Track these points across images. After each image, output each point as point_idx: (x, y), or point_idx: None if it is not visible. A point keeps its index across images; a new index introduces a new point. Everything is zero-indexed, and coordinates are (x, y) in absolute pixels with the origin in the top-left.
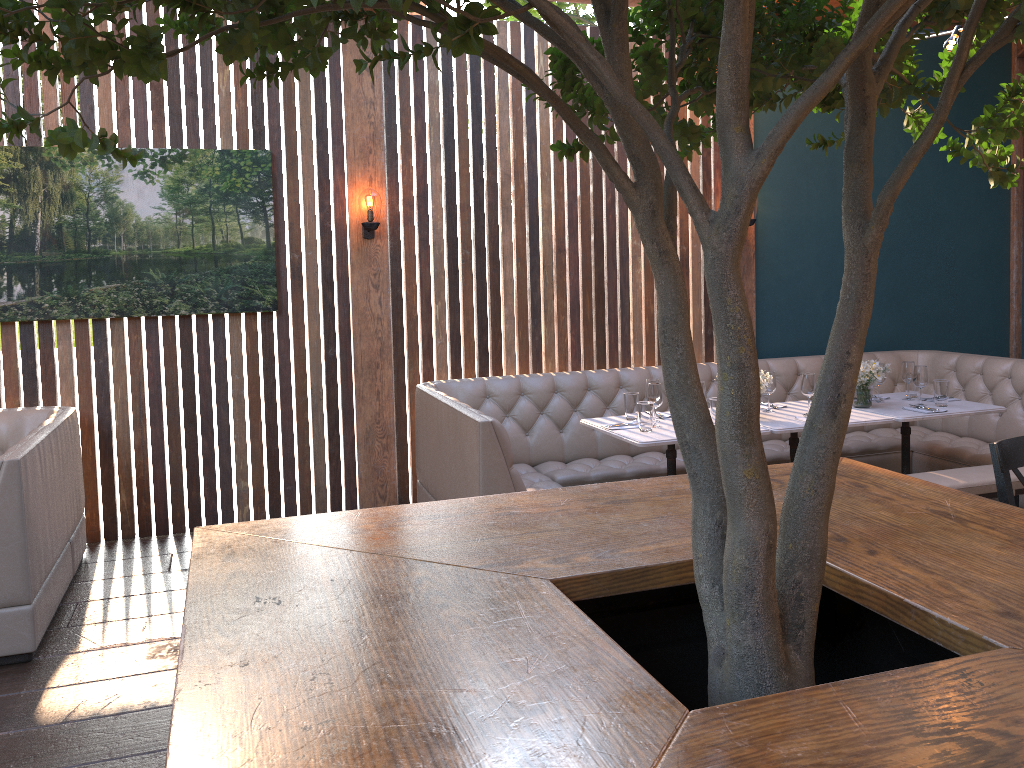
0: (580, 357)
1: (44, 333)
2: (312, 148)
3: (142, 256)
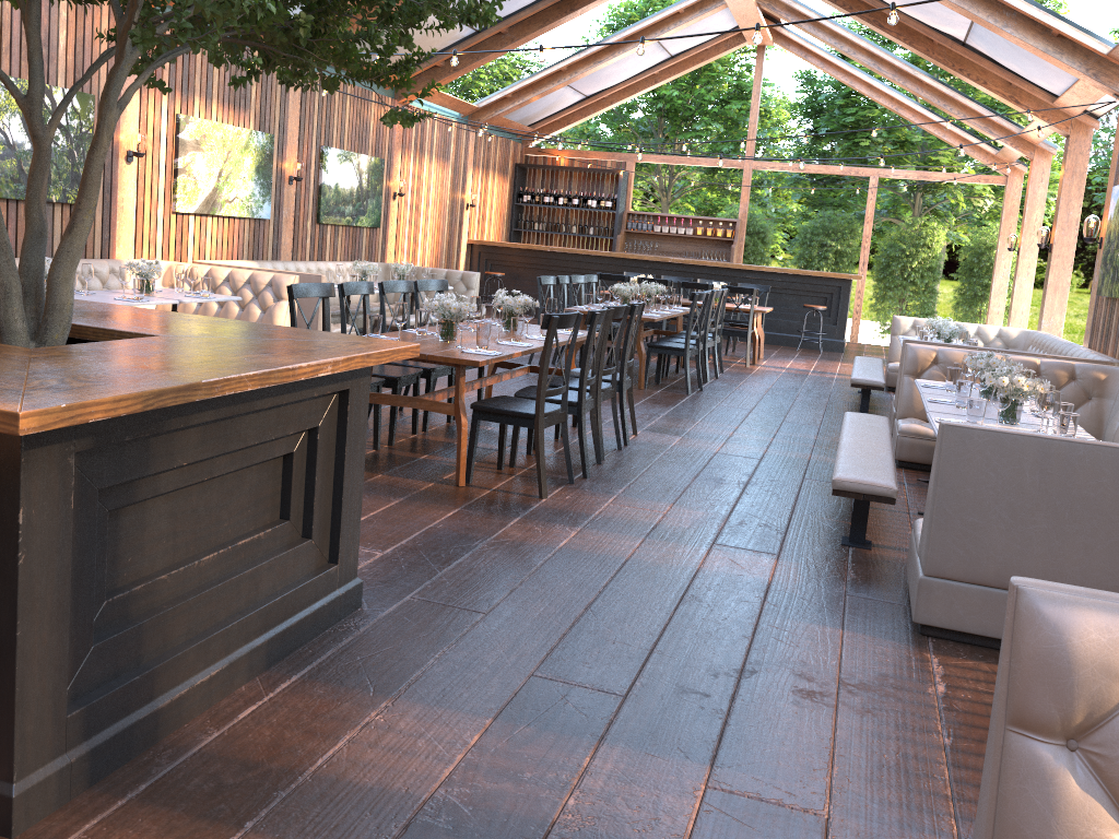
0: None
1: None
2: None
3: None
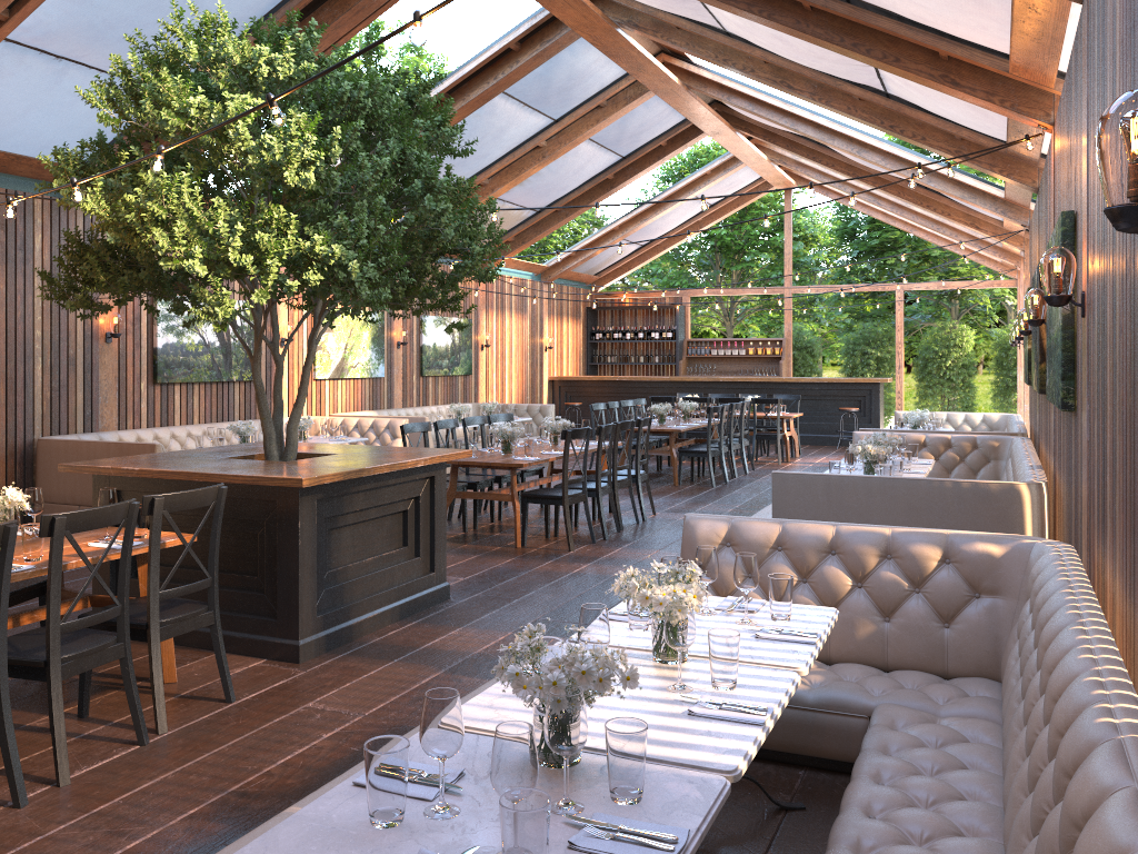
0: (1125, 578)
1: (1060, 414)
2: (1080, 197)
3: (1052, 342)
